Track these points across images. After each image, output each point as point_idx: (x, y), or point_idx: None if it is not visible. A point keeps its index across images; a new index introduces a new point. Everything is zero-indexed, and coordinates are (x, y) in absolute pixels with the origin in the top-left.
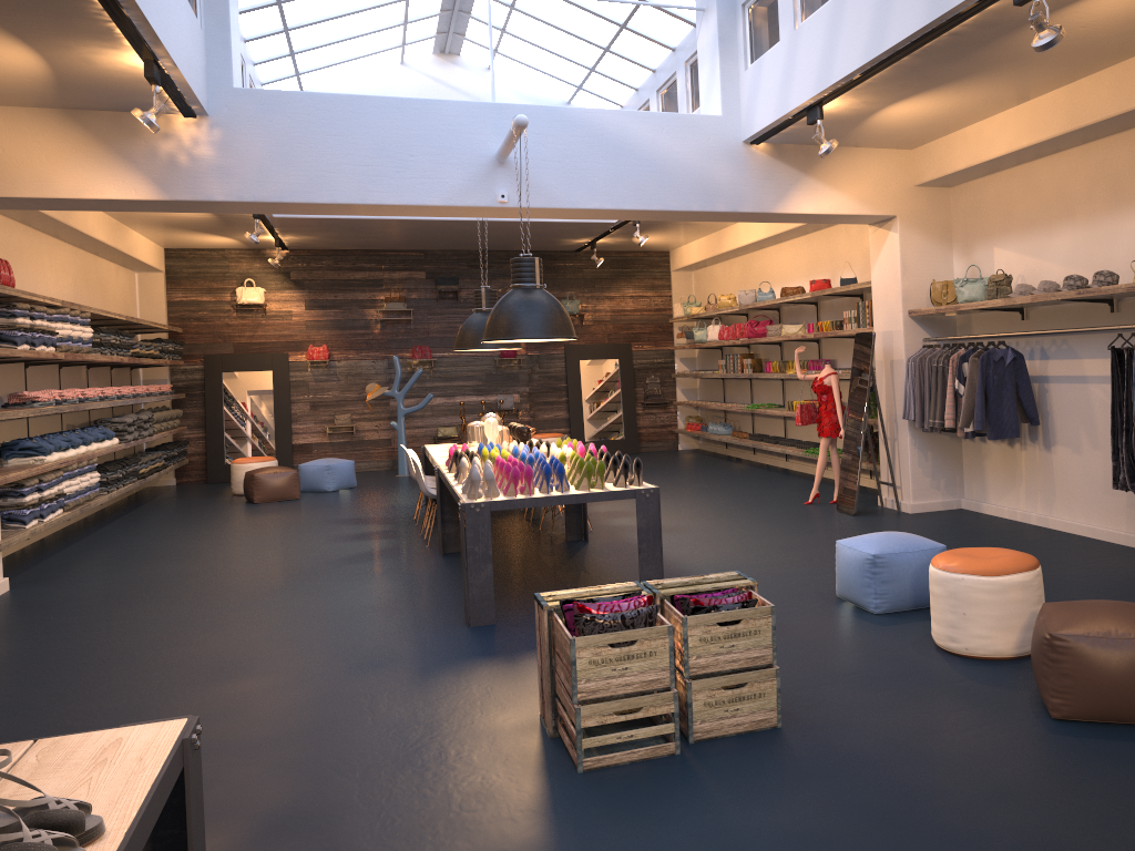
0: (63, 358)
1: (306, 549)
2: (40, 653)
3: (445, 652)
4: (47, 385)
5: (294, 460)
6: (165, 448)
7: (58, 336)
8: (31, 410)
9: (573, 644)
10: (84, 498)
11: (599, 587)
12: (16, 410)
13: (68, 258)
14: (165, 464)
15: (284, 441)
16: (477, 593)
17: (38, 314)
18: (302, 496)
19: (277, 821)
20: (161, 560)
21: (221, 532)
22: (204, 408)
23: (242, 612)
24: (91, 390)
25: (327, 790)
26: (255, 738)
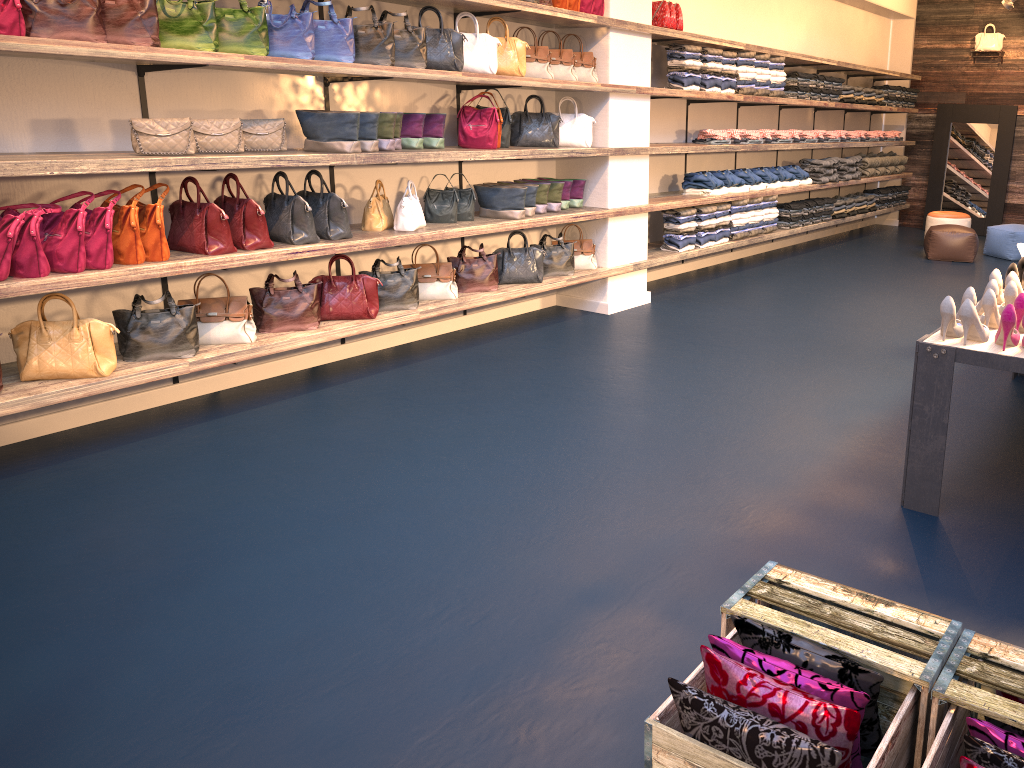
0: (741, 100)
1: (897, 325)
2: (567, 375)
3: (823, 536)
4: (762, 124)
5: (1004, 219)
6: (878, 192)
7: (741, 79)
8: (691, 147)
9: (648, 733)
10: (756, 230)
11: (873, 604)
12: (671, 146)
13: (802, 5)
14: (874, 207)
15: (996, 199)
16: (918, 468)
17: (711, 57)
18: (977, 261)
19: (327, 724)
20: (776, 303)
21: (858, 285)
22: (930, 157)
23: (742, 386)
24: (786, 132)
25: (421, 706)
26: (507, 569)
